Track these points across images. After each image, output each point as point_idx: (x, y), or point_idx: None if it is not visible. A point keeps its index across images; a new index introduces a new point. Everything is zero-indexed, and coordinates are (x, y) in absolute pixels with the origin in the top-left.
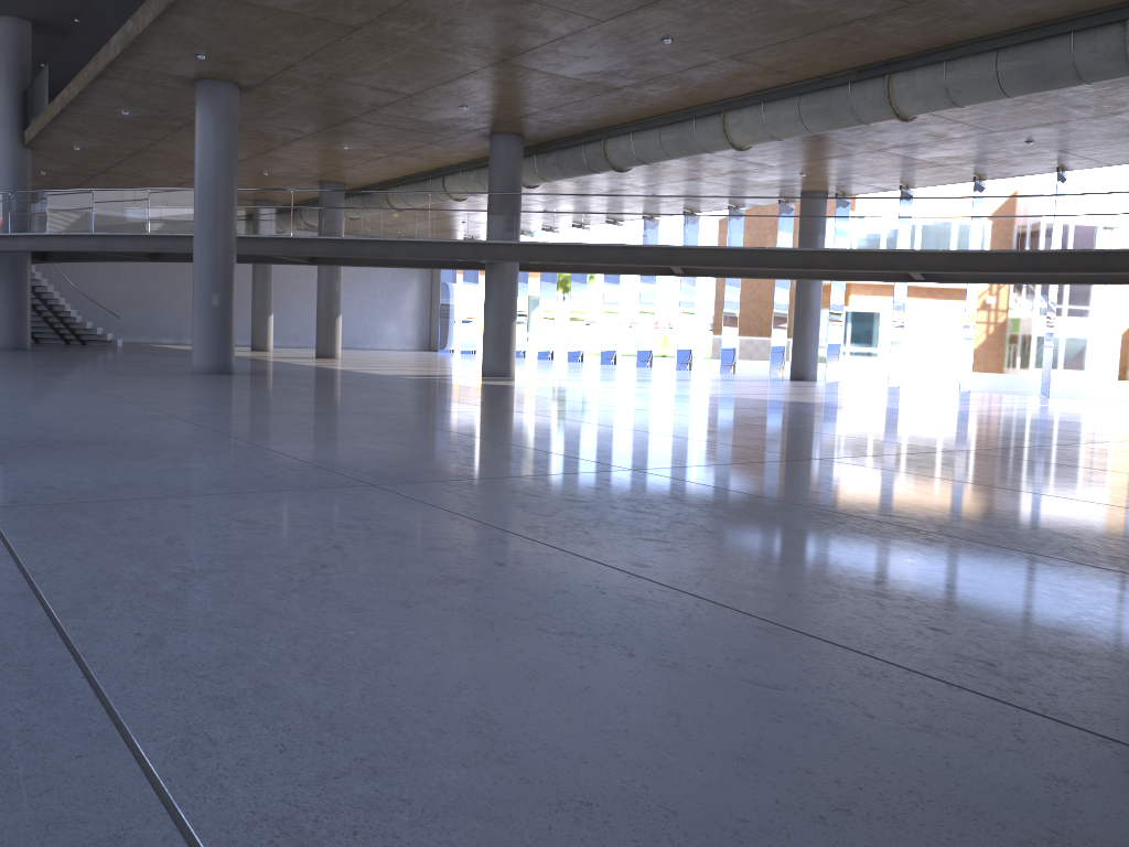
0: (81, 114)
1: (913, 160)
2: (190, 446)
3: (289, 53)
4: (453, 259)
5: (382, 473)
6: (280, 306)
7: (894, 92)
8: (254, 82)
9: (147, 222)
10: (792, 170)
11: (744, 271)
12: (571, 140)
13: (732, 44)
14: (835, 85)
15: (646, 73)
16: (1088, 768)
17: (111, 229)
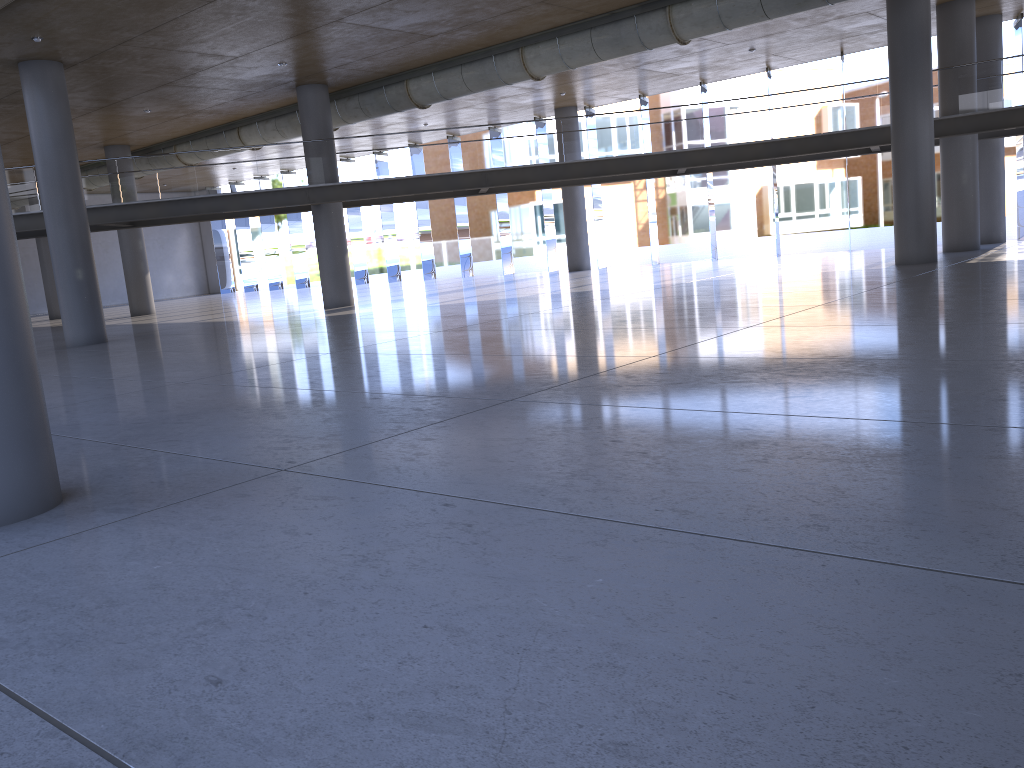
0: None
1: (657, 73)
2: (280, 401)
3: (131, 29)
4: (288, 205)
5: (490, 392)
6: None
7: (675, 21)
8: (81, 58)
9: None
10: (554, 91)
11: (536, 184)
12: (372, 84)
13: None
14: (621, 18)
15: (463, 20)
16: None
17: None
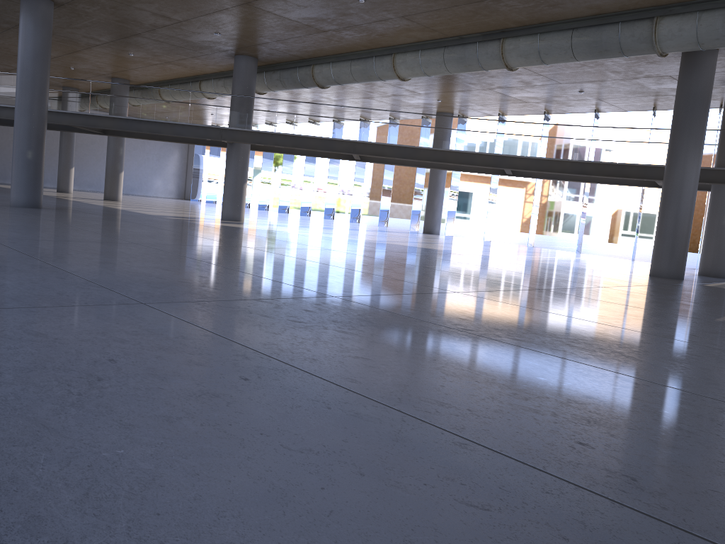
0: None
1: (509, 97)
2: None
3: None
4: (205, 138)
5: (150, 293)
6: (79, 162)
7: (506, 50)
8: (65, 0)
9: None
10: (432, 97)
11: (399, 161)
12: (290, 64)
13: (404, 8)
14: (467, 43)
15: (345, 22)
16: None
17: None
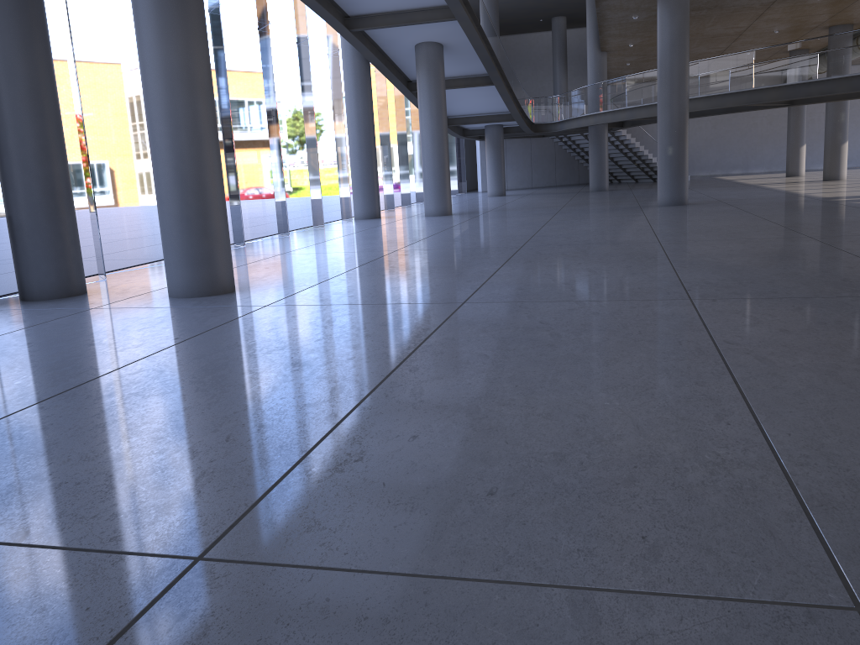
0: (611, 25)
1: None
2: (458, 270)
3: None
4: None
5: (496, 294)
6: None
7: None
8: None
9: (656, 94)
10: None
11: None
12: None
13: None
14: None
15: None
16: (194, 508)
17: (636, 103)
